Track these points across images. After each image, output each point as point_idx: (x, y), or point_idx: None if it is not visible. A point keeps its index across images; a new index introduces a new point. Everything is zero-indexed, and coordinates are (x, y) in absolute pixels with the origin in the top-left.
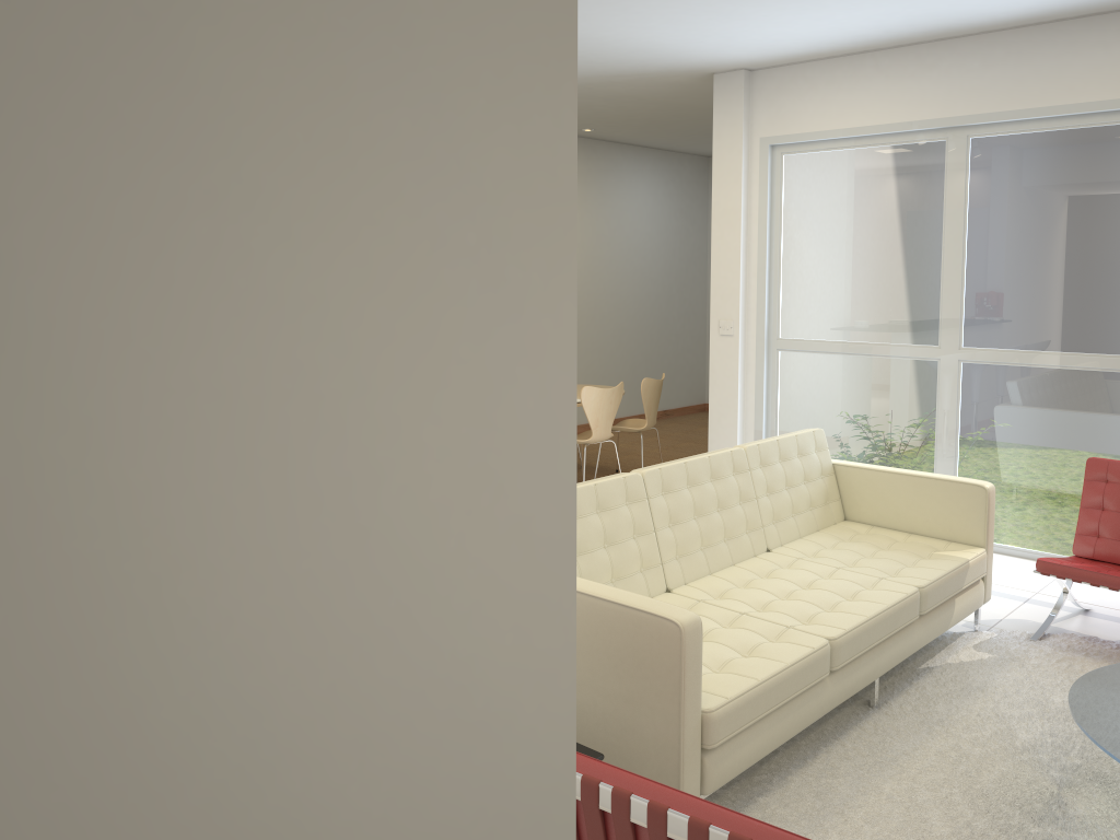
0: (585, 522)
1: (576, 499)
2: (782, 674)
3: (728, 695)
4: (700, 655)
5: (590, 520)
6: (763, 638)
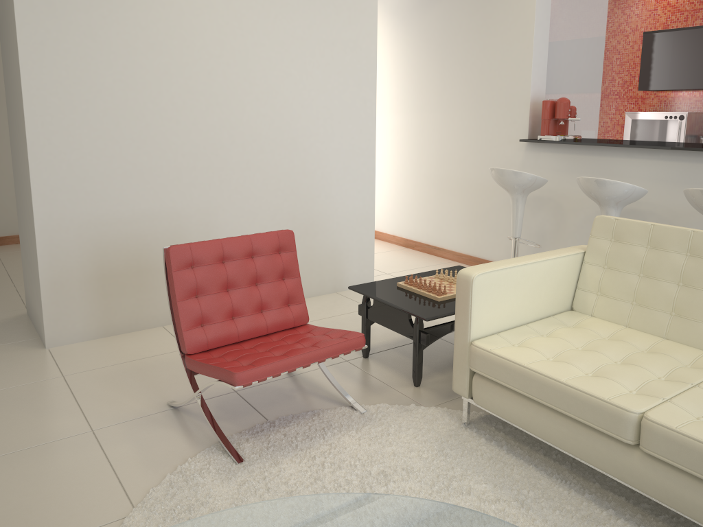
0: (663, 255)
1: (664, 235)
2: (548, 380)
3: (496, 351)
4: (468, 301)
5: (670, 256)
6: (635, 387)
